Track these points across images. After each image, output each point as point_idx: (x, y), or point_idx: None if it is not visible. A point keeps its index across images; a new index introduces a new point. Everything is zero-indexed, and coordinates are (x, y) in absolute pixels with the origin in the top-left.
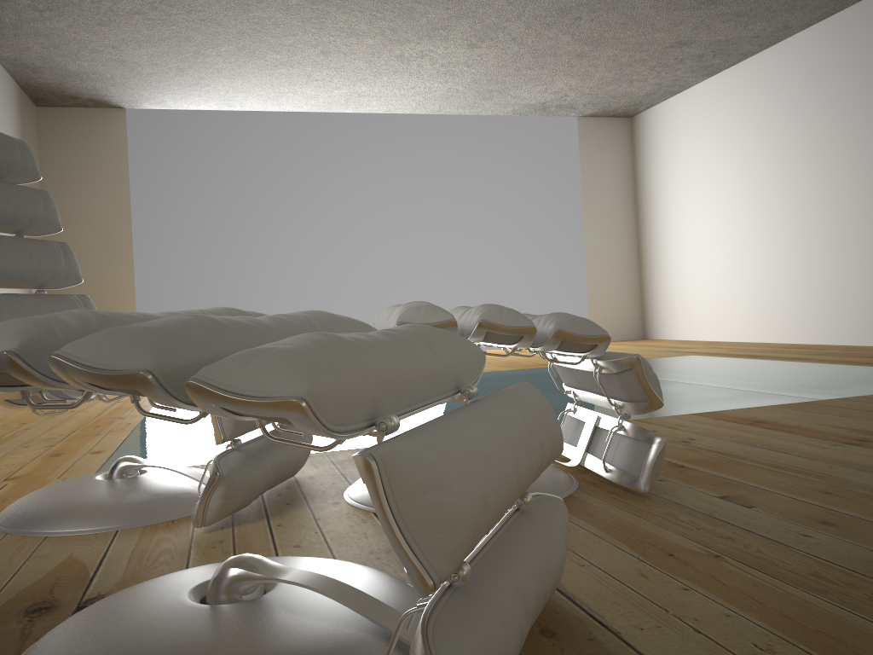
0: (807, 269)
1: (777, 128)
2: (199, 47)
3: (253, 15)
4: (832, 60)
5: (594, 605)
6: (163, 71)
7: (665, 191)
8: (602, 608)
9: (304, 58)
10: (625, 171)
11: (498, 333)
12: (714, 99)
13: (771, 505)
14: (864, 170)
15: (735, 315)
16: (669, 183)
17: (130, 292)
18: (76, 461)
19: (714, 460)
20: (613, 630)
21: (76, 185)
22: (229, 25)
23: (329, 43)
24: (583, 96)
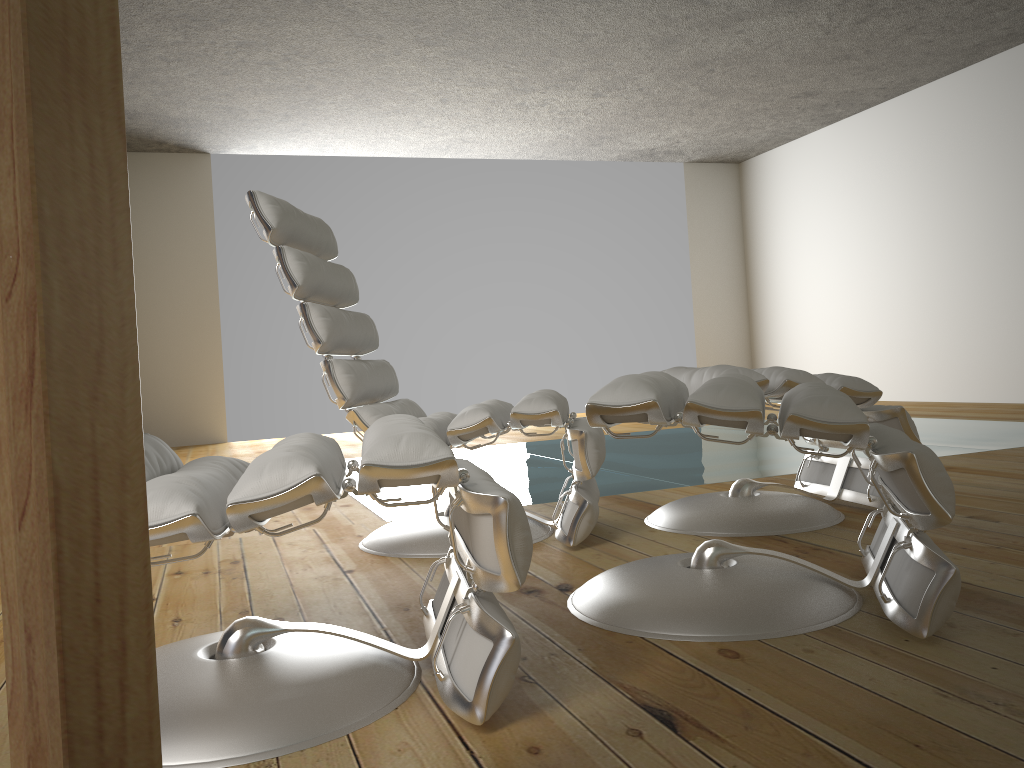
0: (936, 325)
1: (902, 181)
2: (316, 95)
3: (385, 66)
4: (961, 114)
5: None
6: (268, 117)
7: (778, 242)
8: None
9: (421, 106)
10: (733, 221)
11: None
12: (834, 148)
13: (1012, 520)
14: (995, 227)
15: (857, 373)
16: (783, 234)
17: (216, 353)
18: (342, 512)
19: None
20: (964, 582)
21: (158, 237)
22: (357, 75)
23: (452, 92)
24: (695, 143)
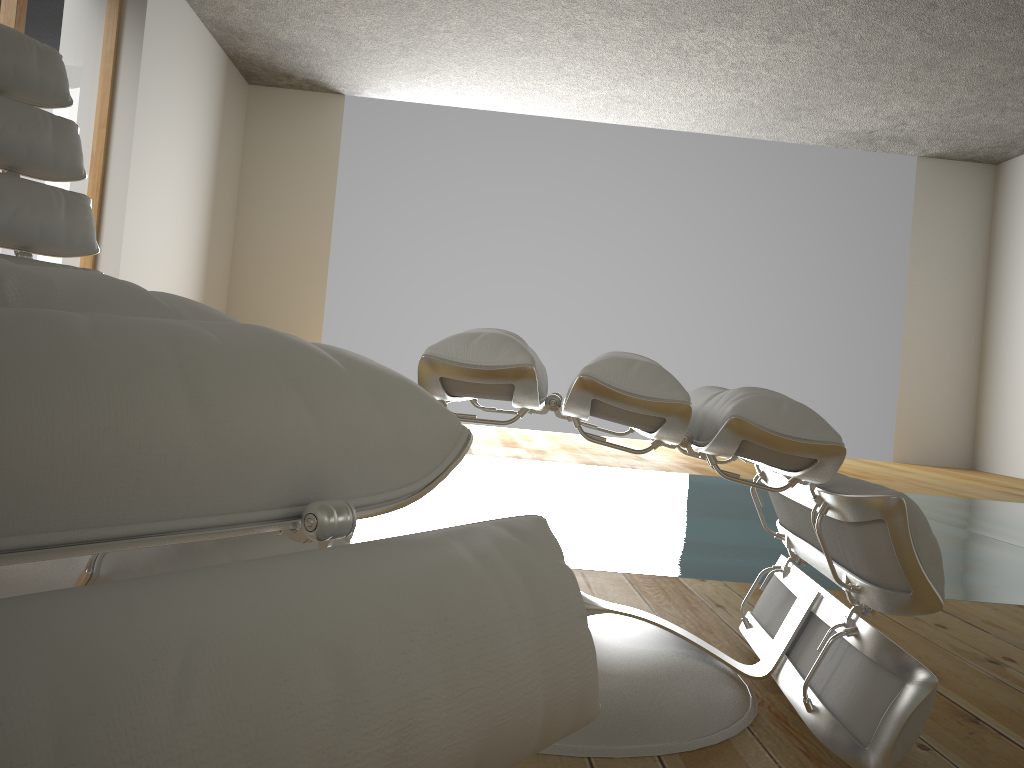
0: None
1: None
2: (424, 18)
3: None
4: None
5: None
6: (384, 48)
7: None
8: None
9: (553, 42)
10: (977, 237)
11: (616, 406)
12: None
13: None
14: None
15: None
16: None
17: (318, 312)
18: None
19: None
20: None
21: (277, 179)
22: None
23: (584, 24)
24: (929, 127)
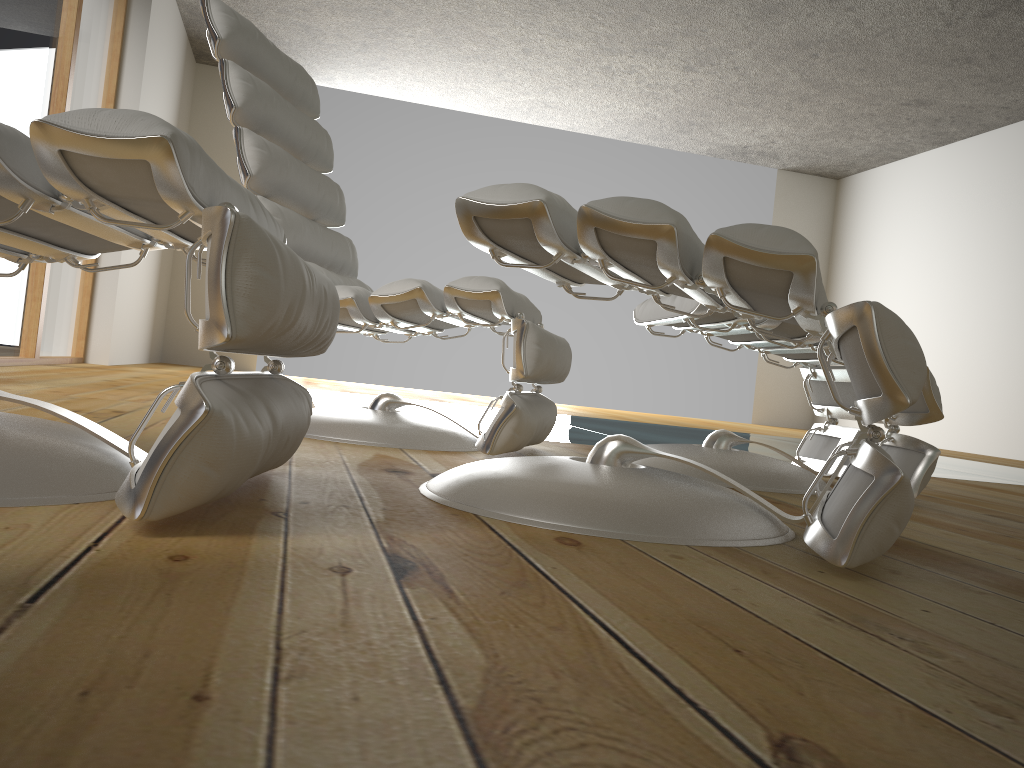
0: (1022, 374)
1: (1011, 213)
2: (394, 24)
3: None
4: None
5: (914, 538)
6: (346, 44)
7: (865, 267)
8: (922, 540)
9: (502, 54)
10: (821, 239)
11: None
12: (942, 171)
13: None
14: None
15: None
16: (871, 259)
17: None
18: None
19: (962, 499)
20: (943, 549)
21: (223, 154)
22: (436, 5)
23: (534, 42)
24: (791, 146)
